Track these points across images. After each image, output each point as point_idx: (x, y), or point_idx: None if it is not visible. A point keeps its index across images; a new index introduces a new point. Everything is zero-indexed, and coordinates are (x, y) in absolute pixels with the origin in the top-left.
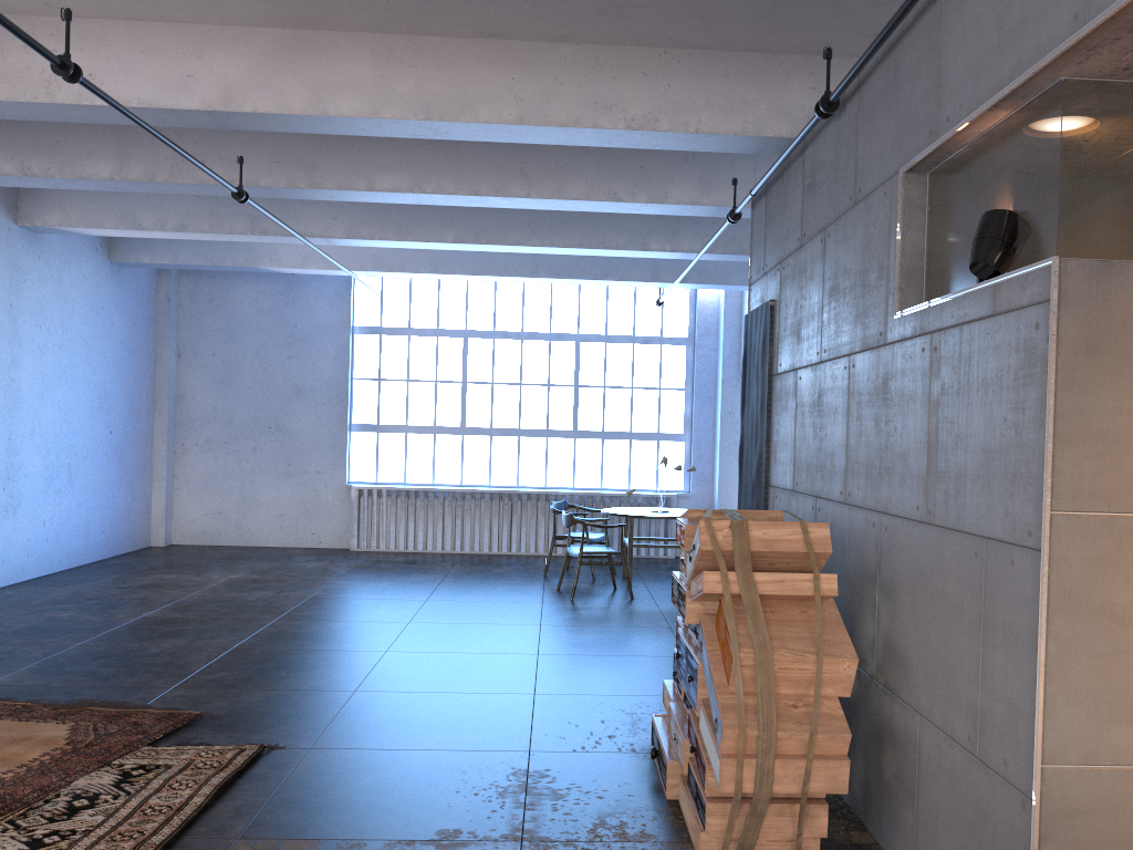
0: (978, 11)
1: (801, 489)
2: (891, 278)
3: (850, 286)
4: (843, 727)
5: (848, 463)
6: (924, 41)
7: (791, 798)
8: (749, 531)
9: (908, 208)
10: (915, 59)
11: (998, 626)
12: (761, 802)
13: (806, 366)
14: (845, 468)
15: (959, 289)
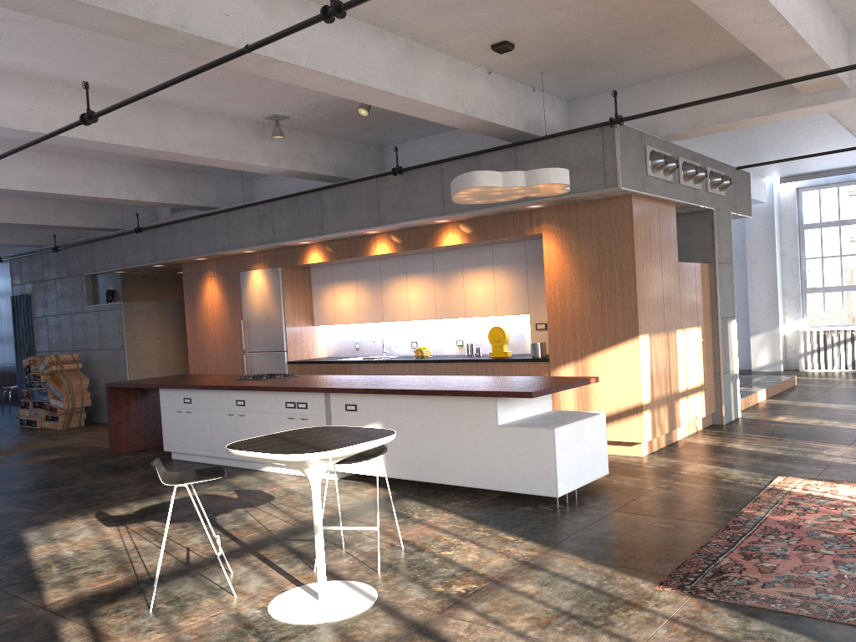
0: (102, 252)
1: (54, 350)
2: (84, 297)
3: (69, 296)
4: (88, 392)
5: (74, 340)
6: (88, 249)
7: (77, 412)
8: (59, 356)
9: (87, 282)
10: (86, 251)
11: (119, 363)
12: (73, 410)
13: (51, 315)
14: (73, 342)
15: (102, 302)
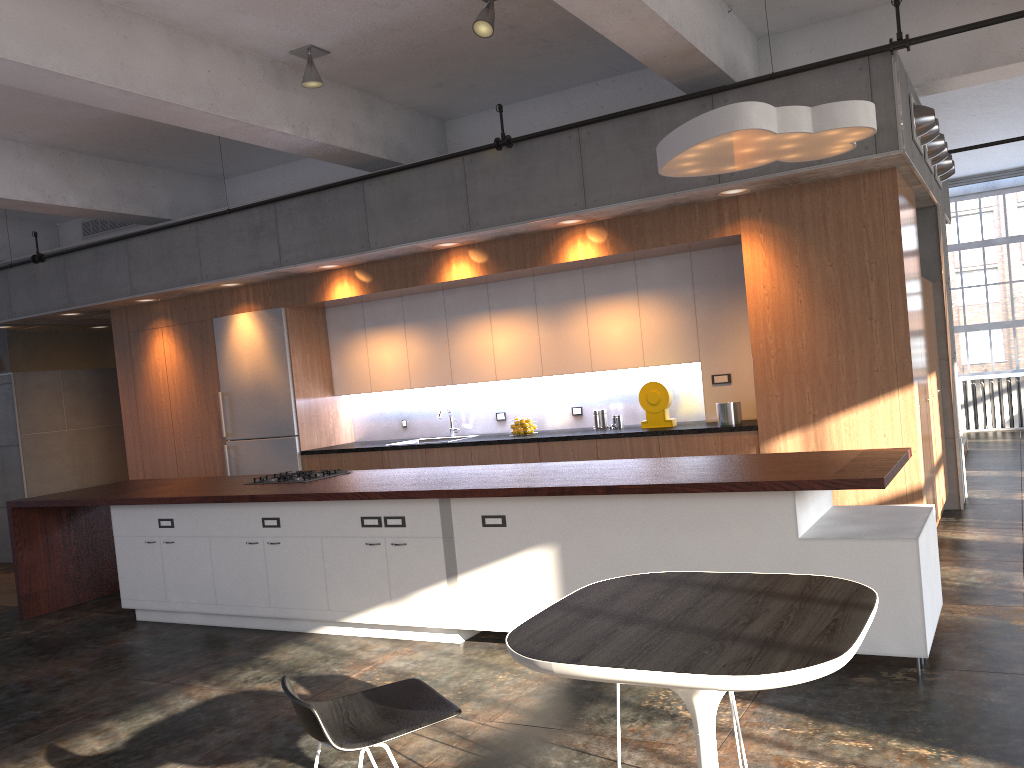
0: None
1: None
2: None
3: None
4: None
5: None
6: None
7: None
8: None
9: None
10: None
11: (9, 468)
12: None
13: None
14: None
15: None
